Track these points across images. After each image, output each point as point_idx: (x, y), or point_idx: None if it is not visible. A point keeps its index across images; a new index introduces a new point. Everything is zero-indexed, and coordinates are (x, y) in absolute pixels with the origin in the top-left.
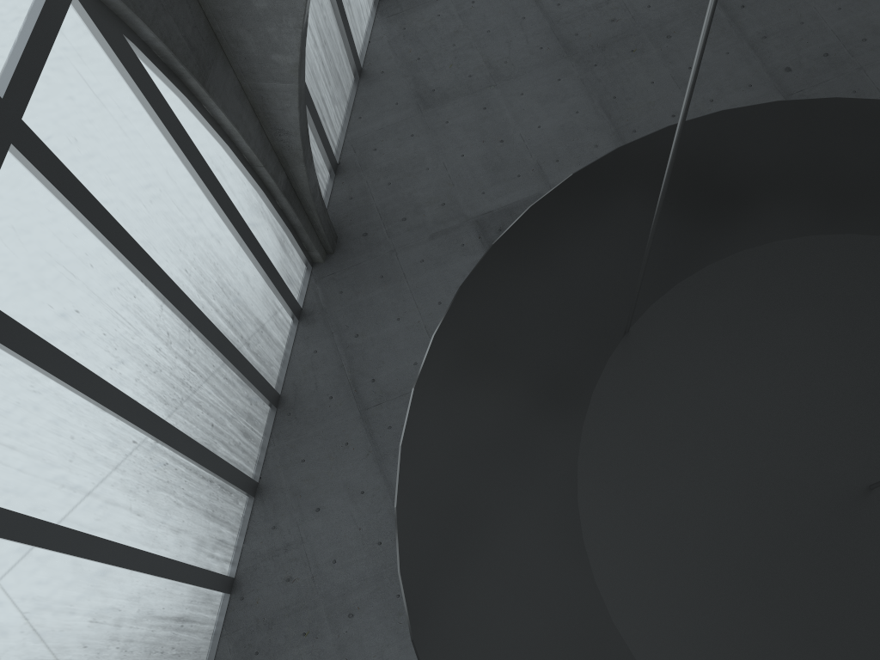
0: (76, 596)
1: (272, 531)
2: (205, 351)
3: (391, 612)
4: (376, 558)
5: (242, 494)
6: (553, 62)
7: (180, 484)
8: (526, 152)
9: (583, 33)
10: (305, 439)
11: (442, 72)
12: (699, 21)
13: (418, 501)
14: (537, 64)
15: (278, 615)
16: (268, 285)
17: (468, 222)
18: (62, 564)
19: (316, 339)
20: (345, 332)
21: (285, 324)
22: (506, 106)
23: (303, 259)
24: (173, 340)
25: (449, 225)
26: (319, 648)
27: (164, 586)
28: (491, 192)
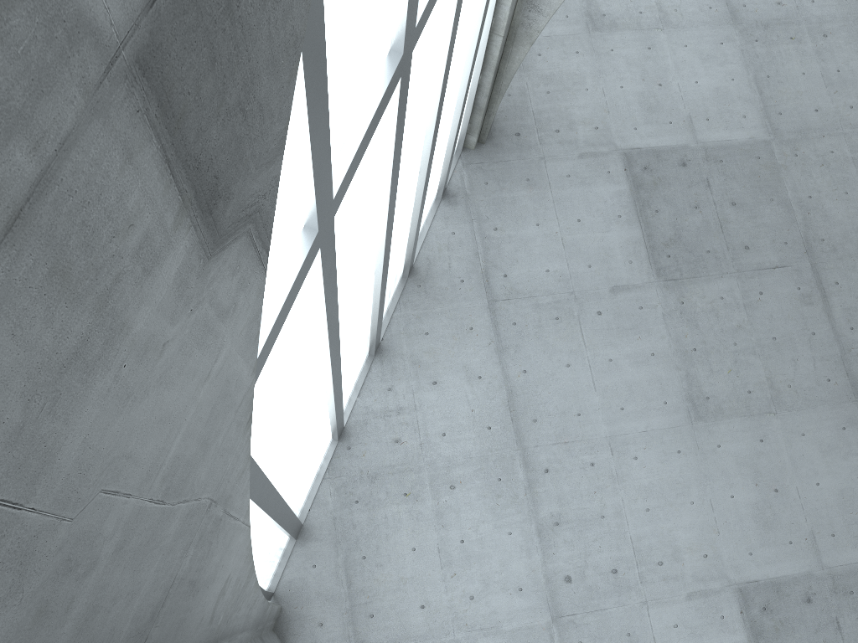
0: (308, 402)
1: (387, 392)
2: (412, 201)
3: (490, 492)
4: (484, 440)
5: (368, 350)
6: (718, 25)
7: (363, 323)
8: (680, 102)
9: (750, 6)
10: (431, 314)
11: (614, 0)
12: (854, 31)
13: None
14: (704, 21)
15: (383, 472)
16: (444, 156)
17: (617, 152)
18: (317, 367)
19: (456, 222)
20: (485, 222)
21: (433, 198)
22: (669, 52)
23: (460, 140)
24: (411, 181)
25: (599, 150)
26: (417, 510)
27: (325, 416)
28: (642, 130)
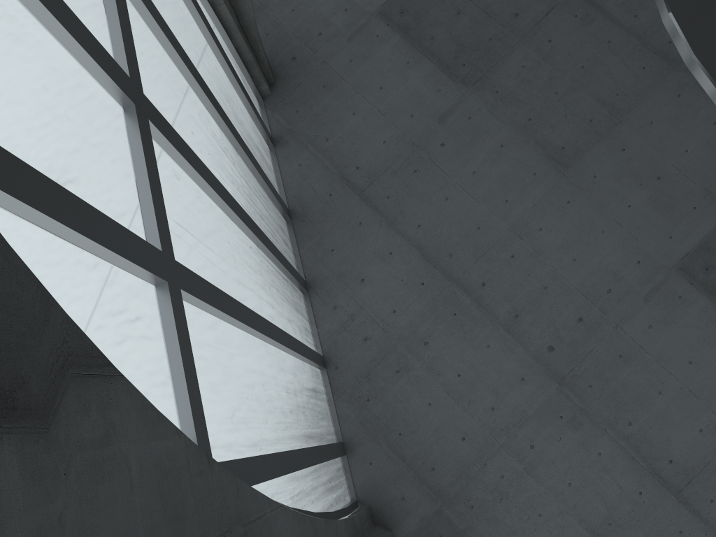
0: (274, 373)
1: (335, 311)
2: (248, 172)
3: (455, 328)
4: (425, 295)
5: (300, 292)
6: None
7: (278, 283)
8: None
9: None
10: (326, 234)
11: None
12: None
13: (709, 44)
14: None
15: (371, 367)
16: (251, 117)
17: (373, 16)
18: (261, 346)
19: (296, 156)
20: (316, 140)
21: (268, 151)
22: None
23: (256, 95)
24: (234, 162)
25: (359, 24)
26: (413, 376)
27: (300, 365)
28: None
